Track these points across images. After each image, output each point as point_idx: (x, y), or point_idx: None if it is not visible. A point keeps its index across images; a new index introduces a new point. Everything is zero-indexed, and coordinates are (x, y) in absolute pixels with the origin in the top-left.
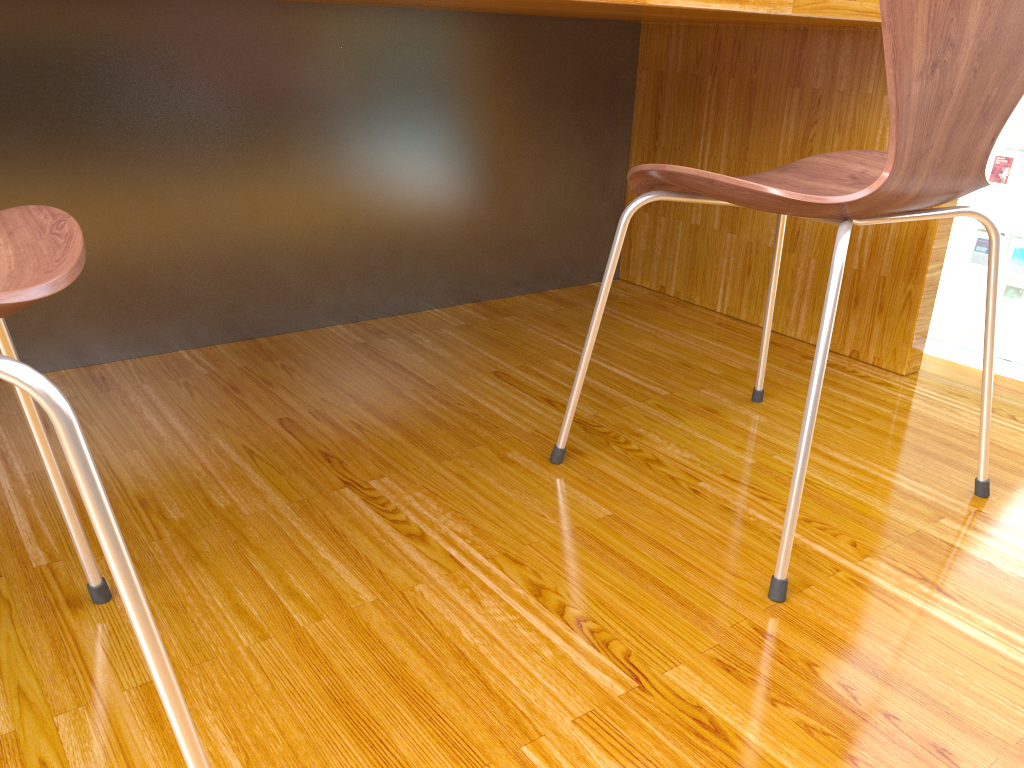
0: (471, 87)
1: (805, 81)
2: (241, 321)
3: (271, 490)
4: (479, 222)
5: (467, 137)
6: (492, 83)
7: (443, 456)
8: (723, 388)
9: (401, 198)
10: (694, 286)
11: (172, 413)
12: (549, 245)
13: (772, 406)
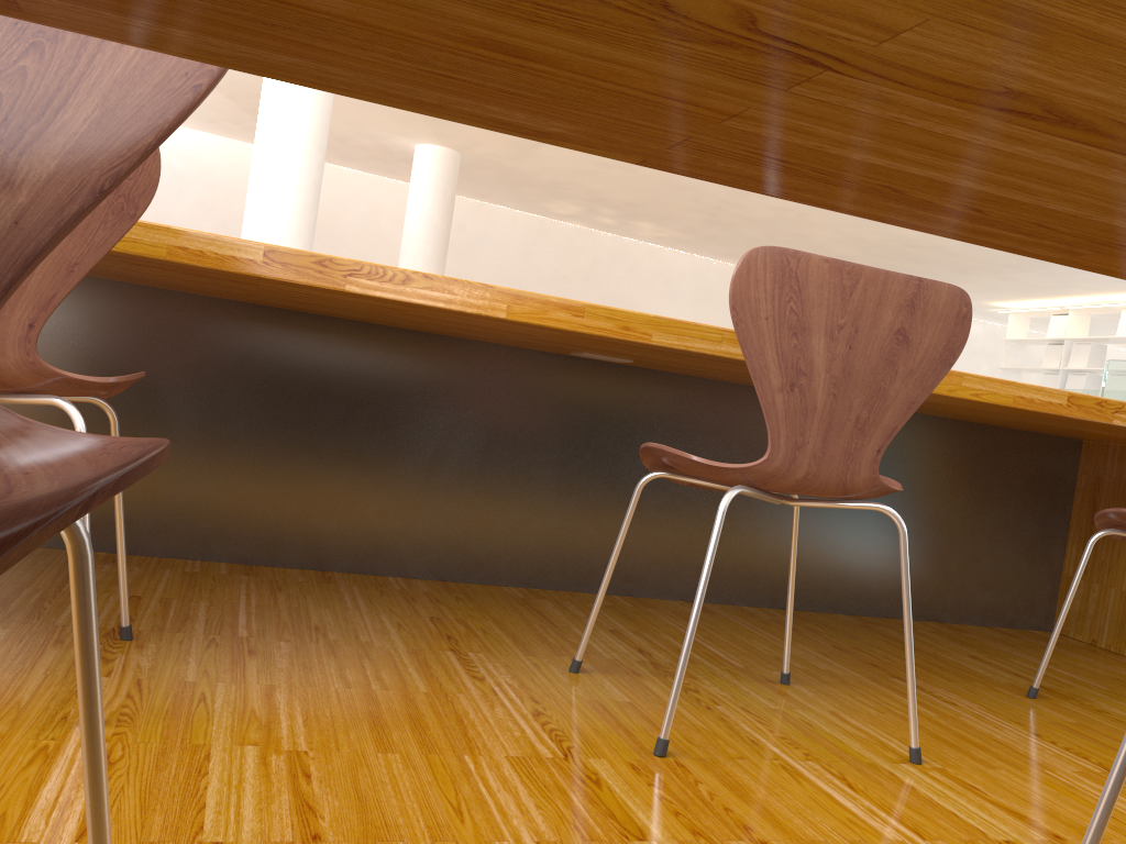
0: (954, 467)
1: None
2: (782, 595)
3: (848, 669)
4: (948, 562)
5: (947, 500)
6: (969, 467)
7: (950, 680)
8: None
9: (897, 534)
10: (1123, 640)
11: (762, 630)
12: (998, 591)
13: None
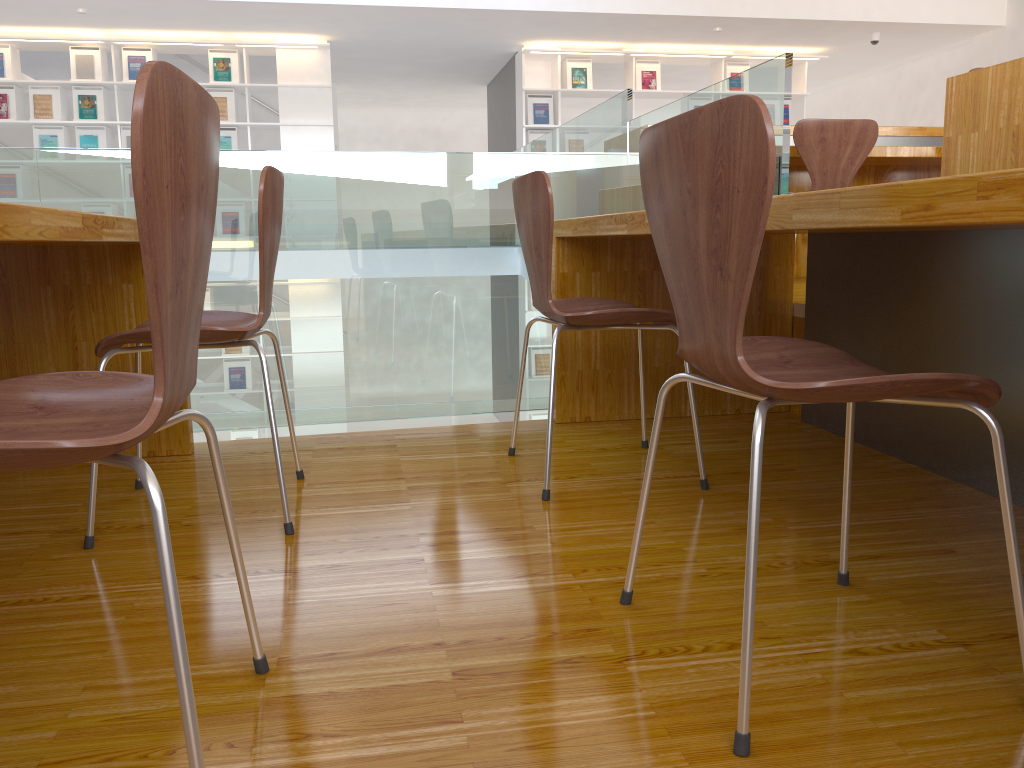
0: None
1: (55, 280)
2: None
3: None
4: None
5: None
6: None
7: (12, 575)
8: (109, 490)
9: None
10: None
11: None
12: None
13: None
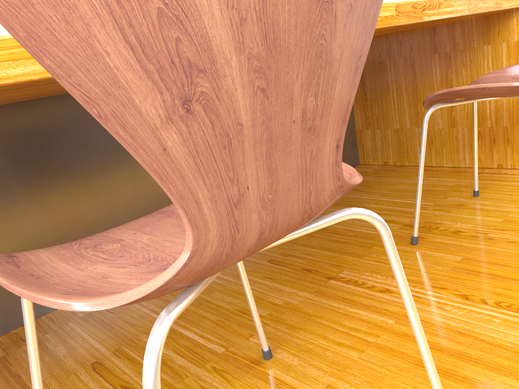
0: None
1: (440, 49)
2: None
3: (297, 290)
4: None
5: None
6: None
7: (360, 255)
8: (455, 195)
9: None
10: (403, 157)
11: None
12: None
13: (485, 196)
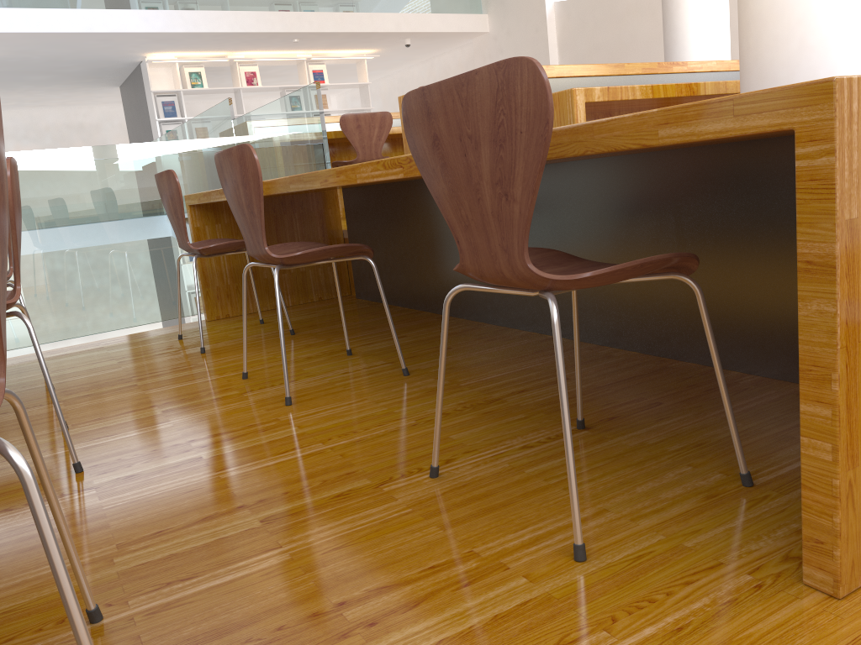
0: None
1: None
2: None
3: None
4: None
5: None
6: None
7: None
8: None
9: None
10: None
11: None
12: None
13: None
